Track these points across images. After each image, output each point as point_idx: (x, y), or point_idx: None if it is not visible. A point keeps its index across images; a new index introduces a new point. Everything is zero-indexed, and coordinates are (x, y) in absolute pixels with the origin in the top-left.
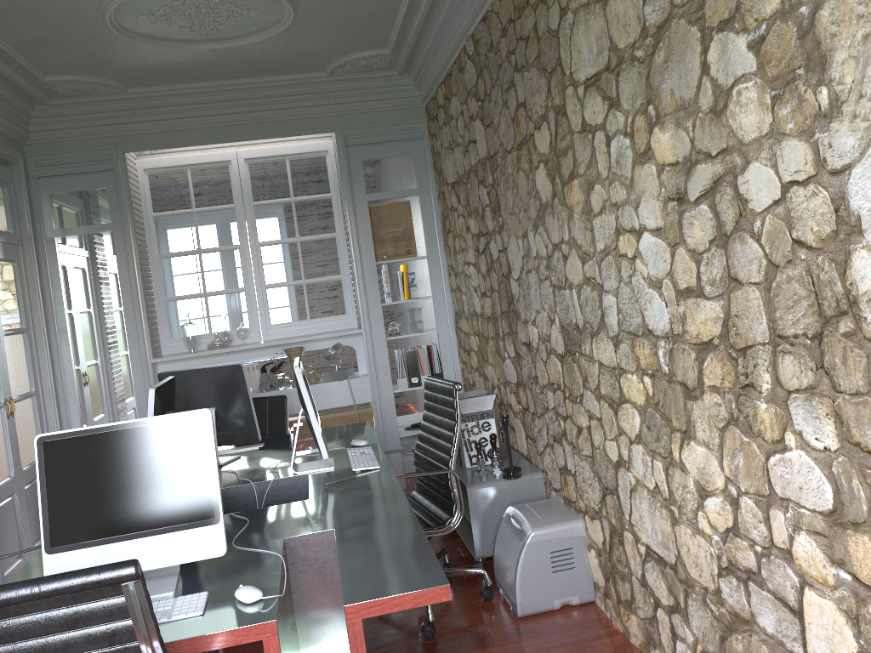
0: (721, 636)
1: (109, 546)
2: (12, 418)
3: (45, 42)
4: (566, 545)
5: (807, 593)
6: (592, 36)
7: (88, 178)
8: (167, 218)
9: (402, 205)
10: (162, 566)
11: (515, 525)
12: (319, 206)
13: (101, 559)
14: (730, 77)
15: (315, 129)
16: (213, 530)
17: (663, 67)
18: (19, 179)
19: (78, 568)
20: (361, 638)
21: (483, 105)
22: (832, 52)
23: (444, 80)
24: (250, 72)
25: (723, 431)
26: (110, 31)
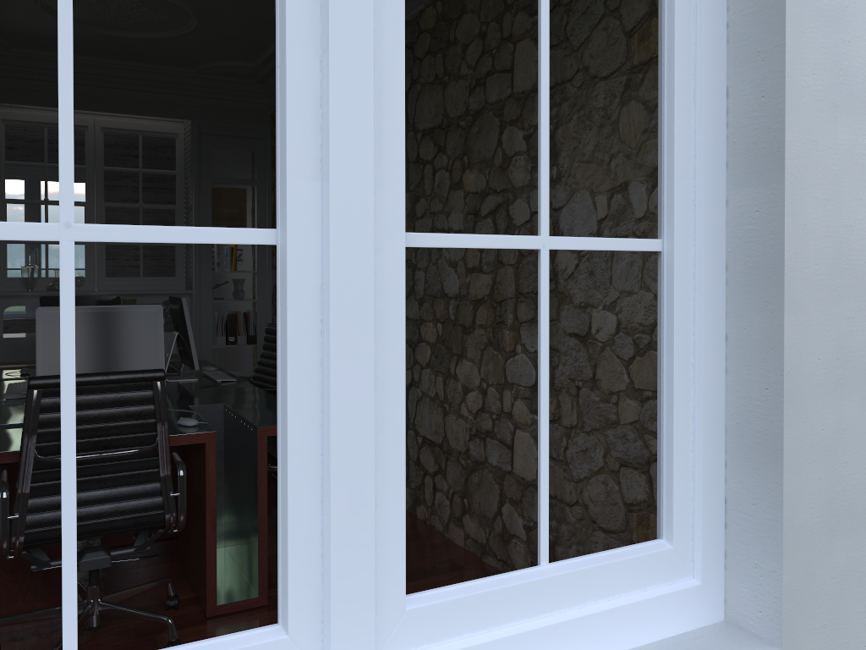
0: (466, 478)
1: None
2: None
3: None
4: None
5: (517, 432)
6: (432, 104)
7: None
8: (18, 167)
9: (240, 191)
10: None
11: None
12: (164, 180)
13: None
14: (512, 151)
15: (174, 114)
16: None
17: (476, 136)
18: None
19: None
20: (265, 447)
21: None
22: (560, 151)
23: None
24: (131, 57)
25: (483, 350)
26: (32, 5)
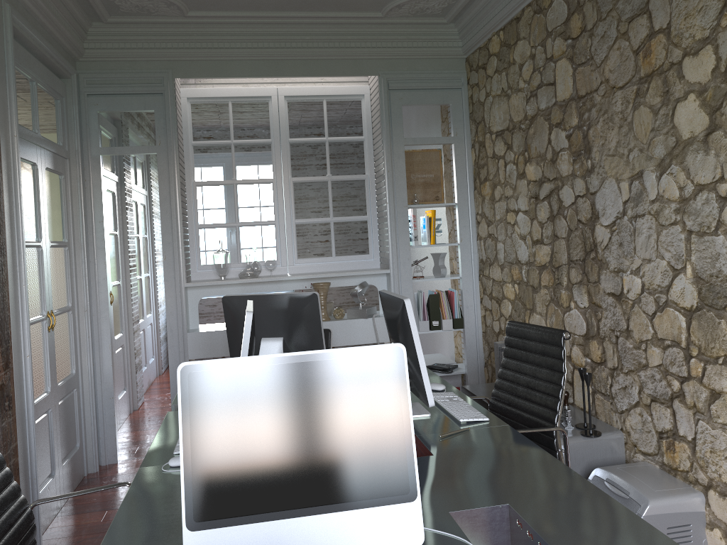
0: None
1: (271, 524)
2: (52, 332)
3: None
4: (684, 521)
5: None
6: None
7: (137, 100)
8: (205, 147)
9: (434, 152)
10: None
11: (615, 491)
12: (351, 147)
13: (261, 541)
14: None
15: (360, 71)
16: (407, 510)
17: None
18: (72, 94)
19: None
20: None
21: (576, 42)
22: None
23: (504, 27)
24: (311, 5)
25: None
26: None
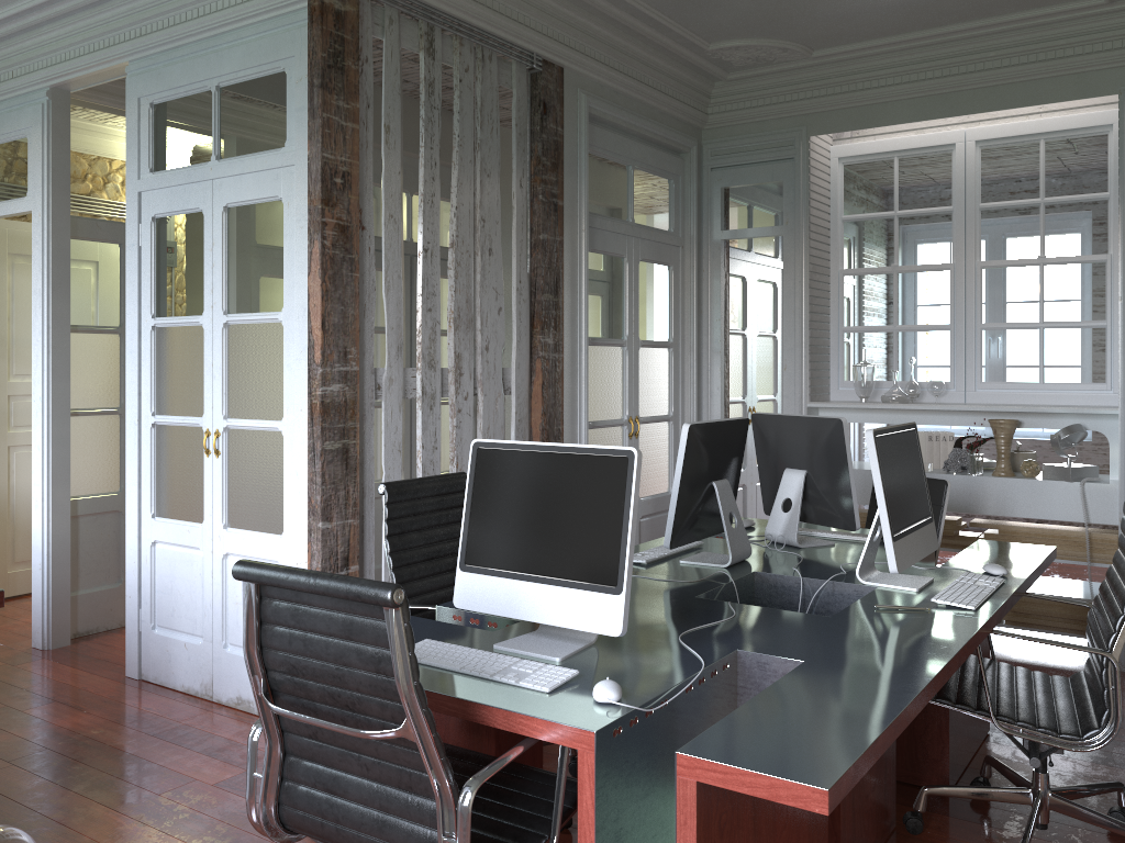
0: None
1: (511, 581)
2: (634, 440)
3: (690, 0)
4: None
5: None
6: None
7: (763, 170)
8: (859, 222)
9: None
10: (554, 624)
11: None
12: (1084, 211)
13: (502, 593)
14: None
15: (1084, 91)
16: (611, 602)
17: None
18: (689, 171)
19: (482, 595)
20: (692, 807)
21: None
22: None
23: None
24: (973, 11)
25: None
26: None
